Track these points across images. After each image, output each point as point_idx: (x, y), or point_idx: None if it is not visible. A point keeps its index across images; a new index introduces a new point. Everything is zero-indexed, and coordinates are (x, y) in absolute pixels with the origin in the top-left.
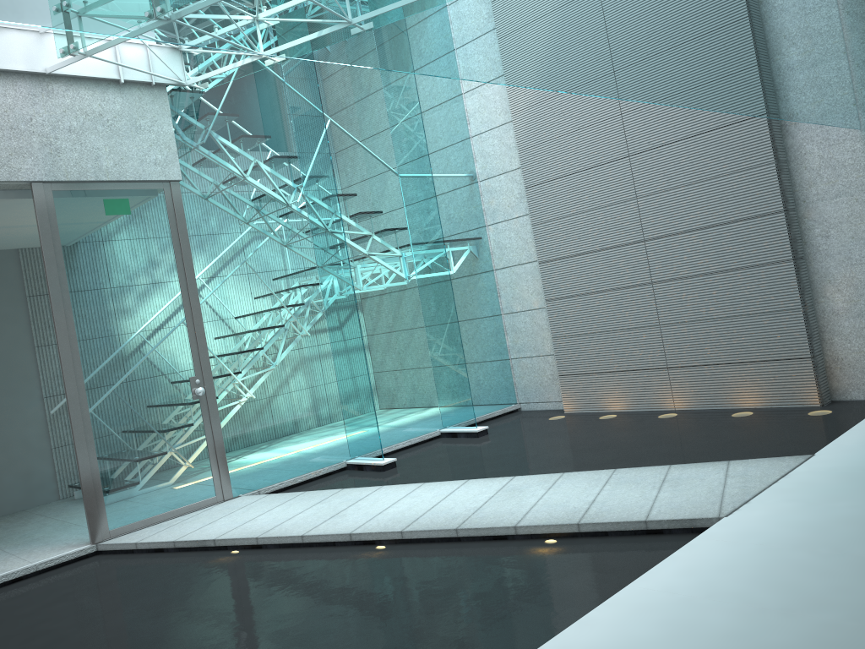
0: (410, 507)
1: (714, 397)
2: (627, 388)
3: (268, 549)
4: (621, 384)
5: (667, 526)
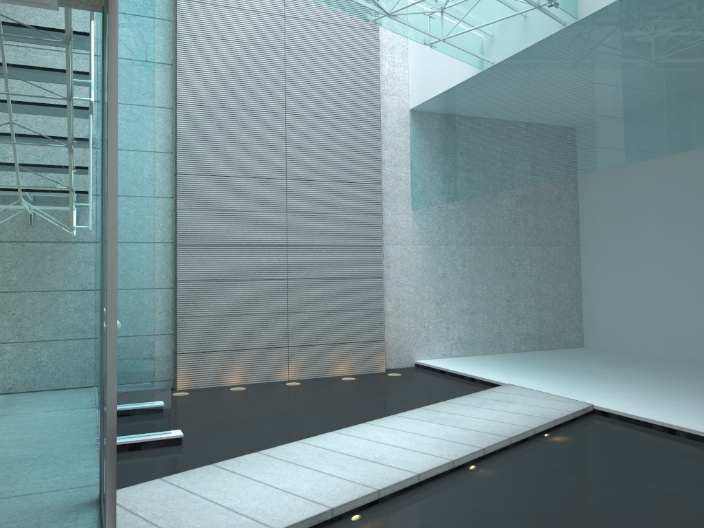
0: (411, 440)
1: (320, 368)
2: (249, 363)
3: (389, 501)
4: (244, 361)
5: (580, 414)
